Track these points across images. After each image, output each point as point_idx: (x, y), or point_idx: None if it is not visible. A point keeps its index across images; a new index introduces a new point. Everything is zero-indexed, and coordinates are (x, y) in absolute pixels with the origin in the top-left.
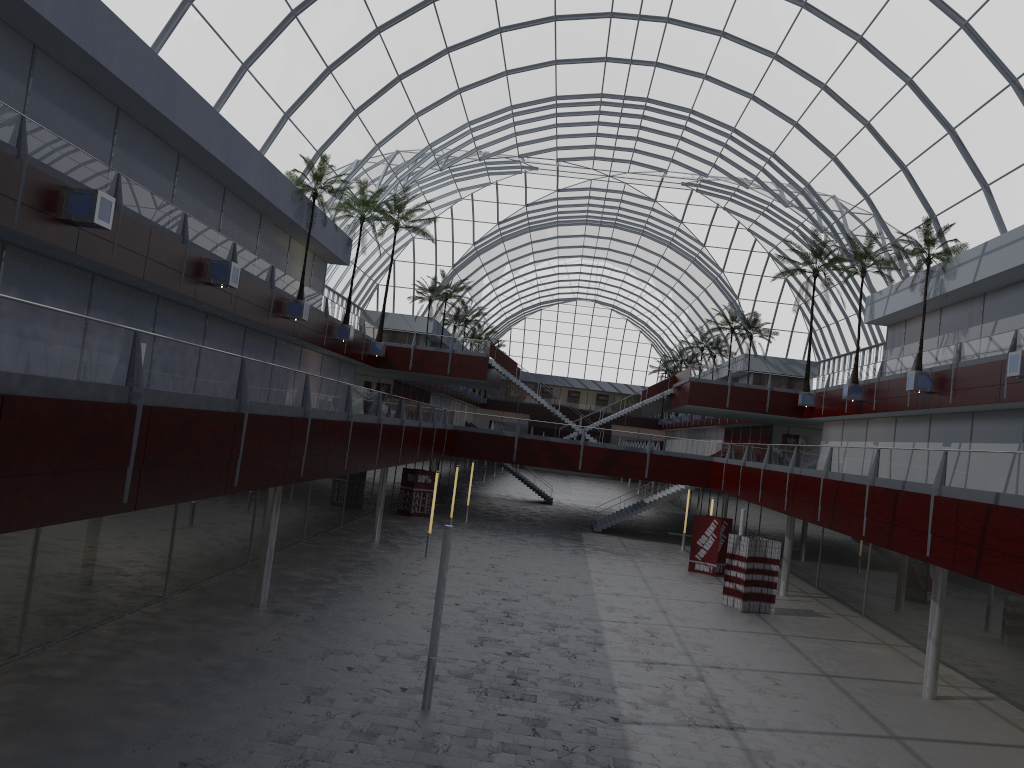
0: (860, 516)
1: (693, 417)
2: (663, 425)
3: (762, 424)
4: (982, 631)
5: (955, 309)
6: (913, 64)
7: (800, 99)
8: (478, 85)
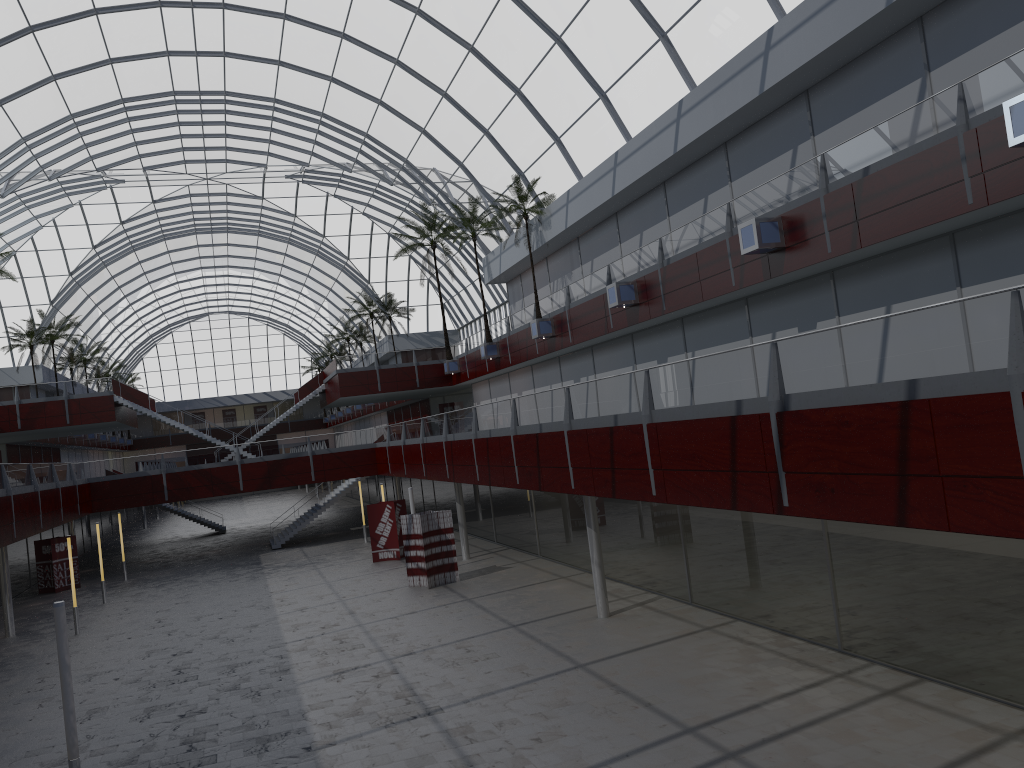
0: (512, 466)
1: (354, 408)
2: (329, 422)
3: (419, 399)
4: (636, 541)
5: (558, 256)
6: (471, 31)
7: (378, 76)
8: (22, 94)
